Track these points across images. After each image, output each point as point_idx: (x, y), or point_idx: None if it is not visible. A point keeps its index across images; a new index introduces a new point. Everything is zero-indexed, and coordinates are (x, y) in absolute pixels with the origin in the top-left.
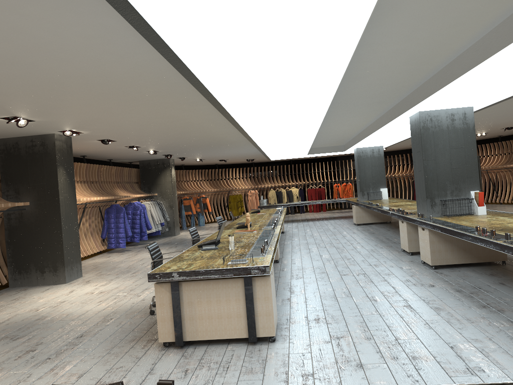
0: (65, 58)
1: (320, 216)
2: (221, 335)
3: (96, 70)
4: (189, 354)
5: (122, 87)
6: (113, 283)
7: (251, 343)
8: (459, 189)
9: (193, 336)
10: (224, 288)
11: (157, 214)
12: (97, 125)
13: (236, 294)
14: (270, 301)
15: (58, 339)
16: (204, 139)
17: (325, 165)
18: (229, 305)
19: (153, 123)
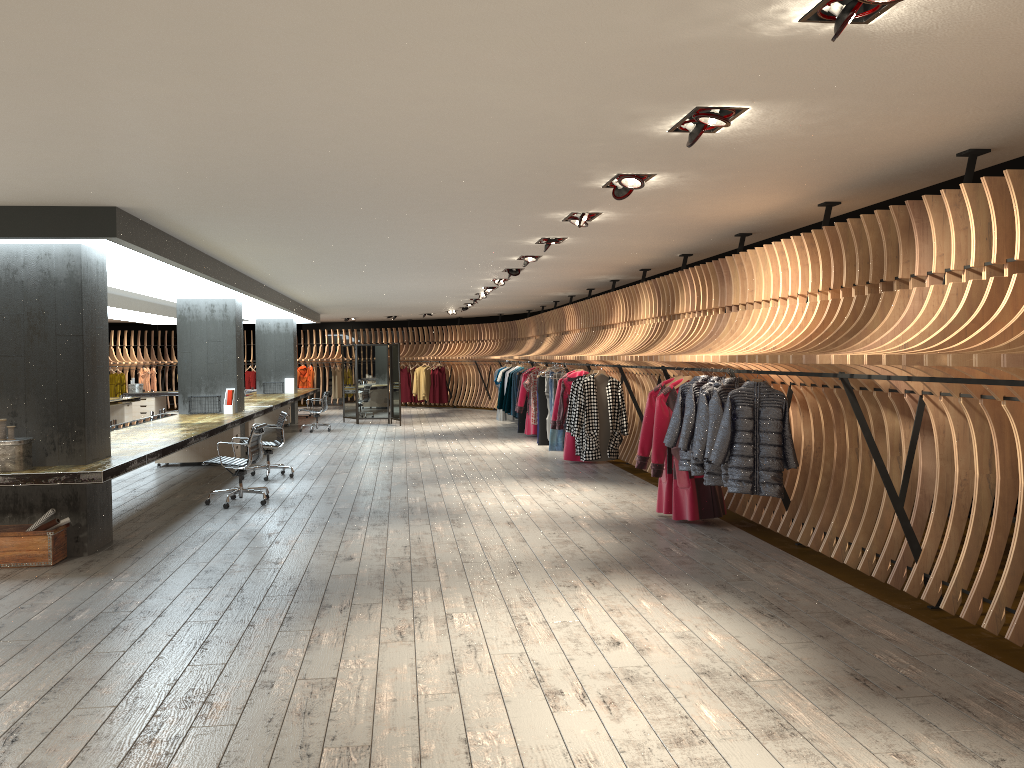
0: None
1: None
2: None
3: None
4: None
5: None
6: None
7: None
8: (215, 385)
9: None
10: None
11: None
12: None
13: None
14: None
15: None
16: None
17: None
18: None
19: None
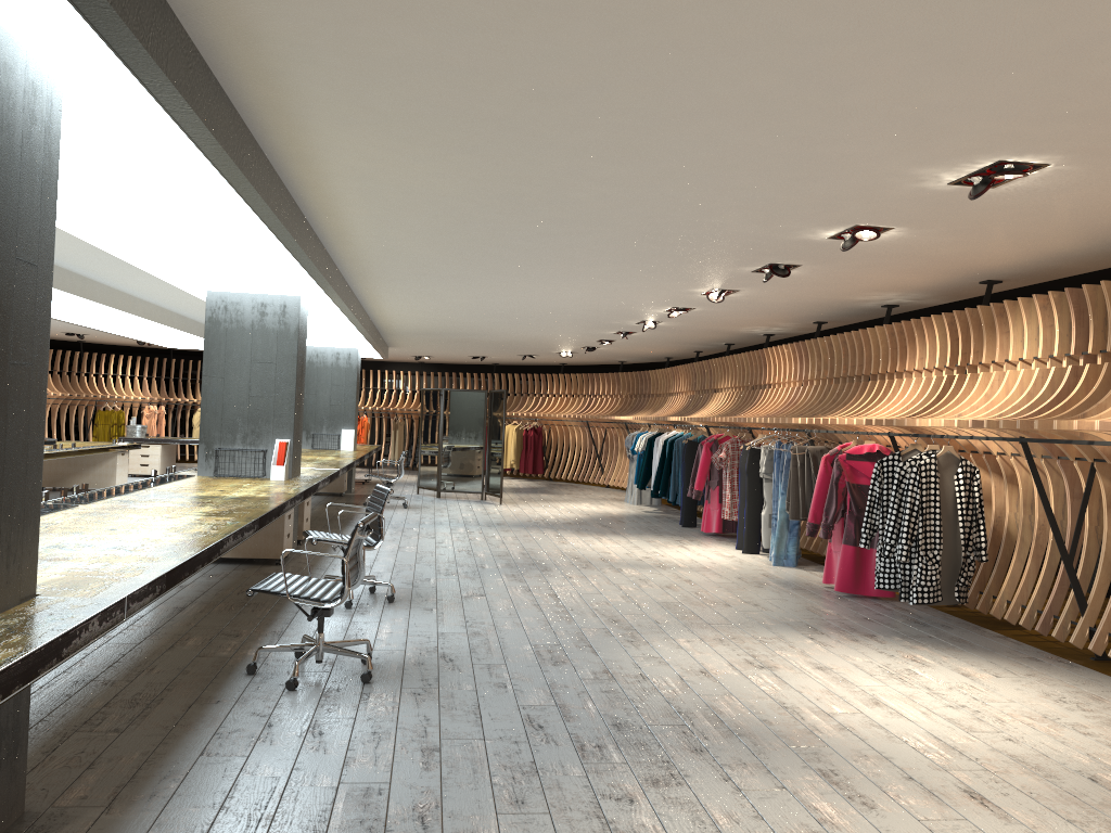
0: None
1: None
2: None
3: None
4: None
5: None
6: None
7: None
8: (259, 433)
9: None
10: None
11: None
12: None
13: None
14: None
15: None
16: None
17: None
18: None
19: None
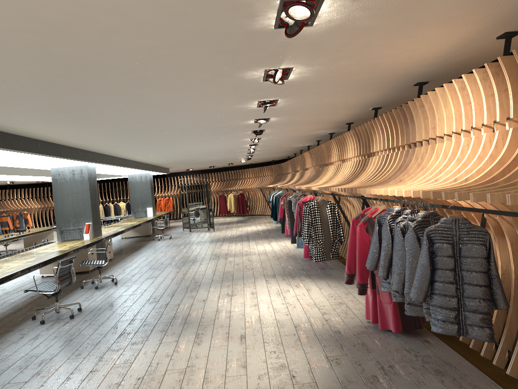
0: None
1: None
2: None
3: None
4: None
5: None
6: None
7: None
8: (79, 221)
9: None
10: None
11: None
12: None
13: None
14: None
15: None
16: None
17: None
18: None
19: None
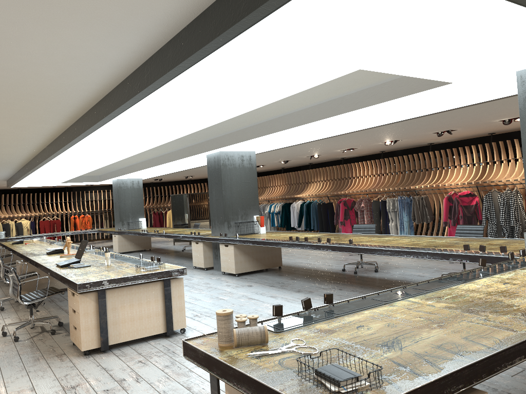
0: (8, 67)
1: None
2: (141, 334)
3: (13, 81)
4: (122, 354)
5: (3, 98)
6: None
7: (167, 337)
8: (246, 214)
9: (116, 339)
10: (145, 291)
11: None
12: None
13: (155, 296)
14: (182, 298)
15: None
16: None
17: (46, 196)
18: (149, 306)
19: None
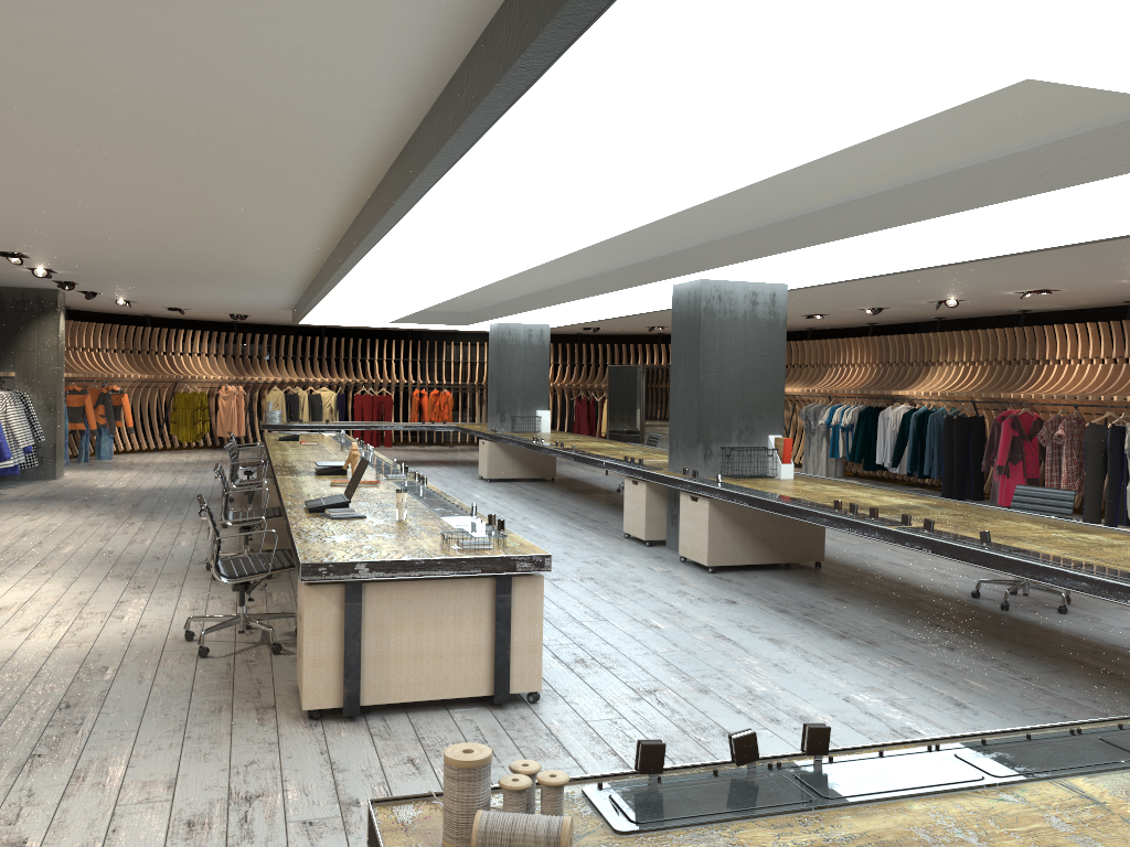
0: (175, 70)
1: (388, 457)
2: (437, 691)
3: (203, 103)
4: (383, 731)
5: (203, 142)
6: (10, 588)
7: (495, 706)
8: (752, 429)
9: (379, 696)
10: (452, 597)
11: (20, 423)
12: (9, 198)
13: (475, 610)
14: (538, 624)
15: (9, 714)
16: (205, 263)
17: (379, 345)
18: (459, 631)
19: (149, 215)
